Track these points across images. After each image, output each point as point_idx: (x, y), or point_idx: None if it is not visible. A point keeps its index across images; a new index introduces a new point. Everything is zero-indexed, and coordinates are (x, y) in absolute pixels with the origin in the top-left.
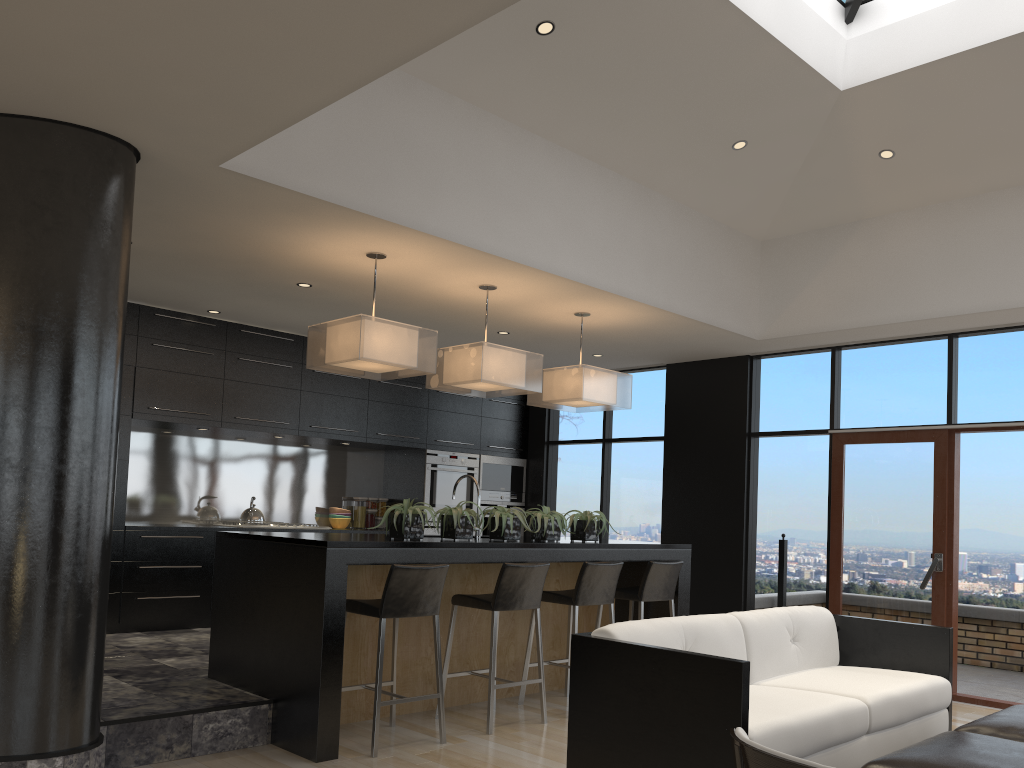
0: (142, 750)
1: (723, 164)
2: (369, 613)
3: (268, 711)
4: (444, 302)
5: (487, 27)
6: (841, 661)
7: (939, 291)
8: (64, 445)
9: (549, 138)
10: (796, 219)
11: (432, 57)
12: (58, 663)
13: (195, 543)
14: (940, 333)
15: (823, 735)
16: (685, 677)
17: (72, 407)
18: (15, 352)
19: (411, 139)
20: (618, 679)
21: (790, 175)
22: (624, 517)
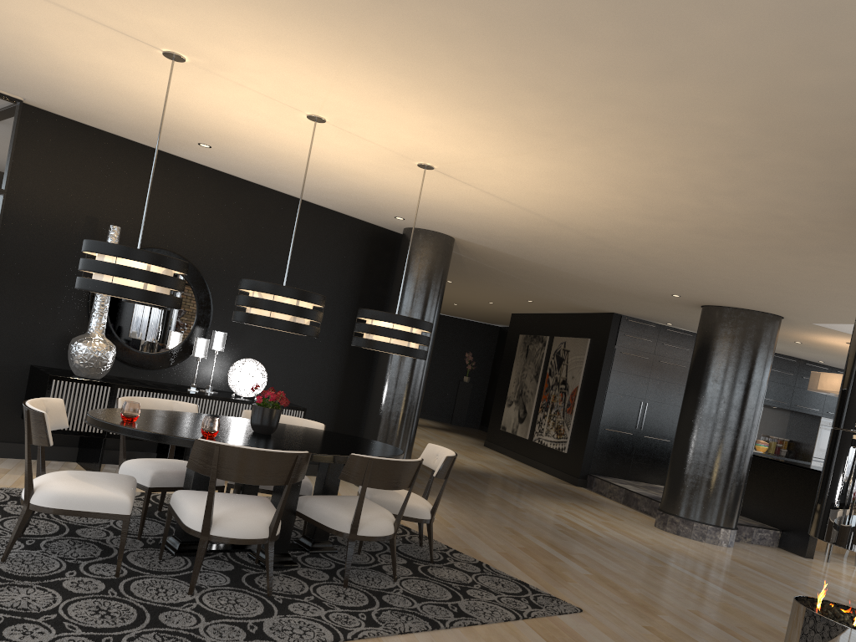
0: (736, 536)
1: None
2: None
3: (778, 534)
4: None
5: None
6: None
7: None
8: (747, 424)
9: None
10: None
11: None
12: (734, 498)
13: None
14: None
15: None
16: None
17: (751, 411)
18: (737, 391)
19: None
20: None
21: None
22: None
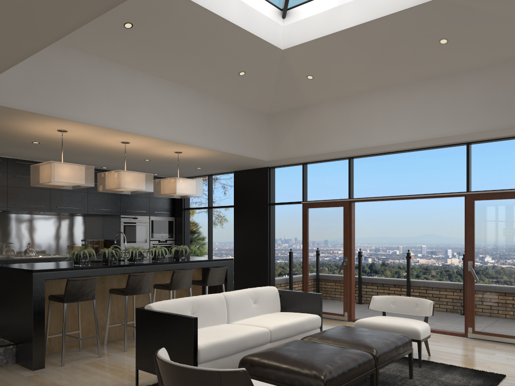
0: None
1: (237, 81)
2: (59, 301)
3: (13, 348)
4: (109, 148)
5: (99, 25)
6: (281, 310)
7: (339, 139)
8: None
9: (146, 72)
10: (280, 104)
11: (75, 38)
12: None
13: None
14: (345, 157)
15: (241, 345)
16: (174, 325)
17: None
18: None
19: (69, 77)
20: (152, 327)
21: (271, 85)
22: (219, 244)
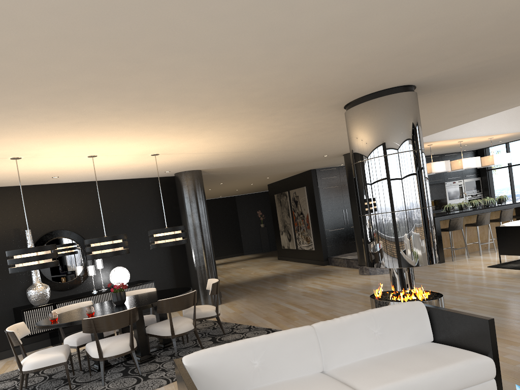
0: None
1: None
2: (445, 231)
3: None
4: (447, 145)
5: None
6: None
7: None
8: None
9: None
10: None
11: None
12: None
13: None
14: None
15: None
16: (519, 230)
17: None
18: None
19: None
20: (506, 233)
21: None
22: None
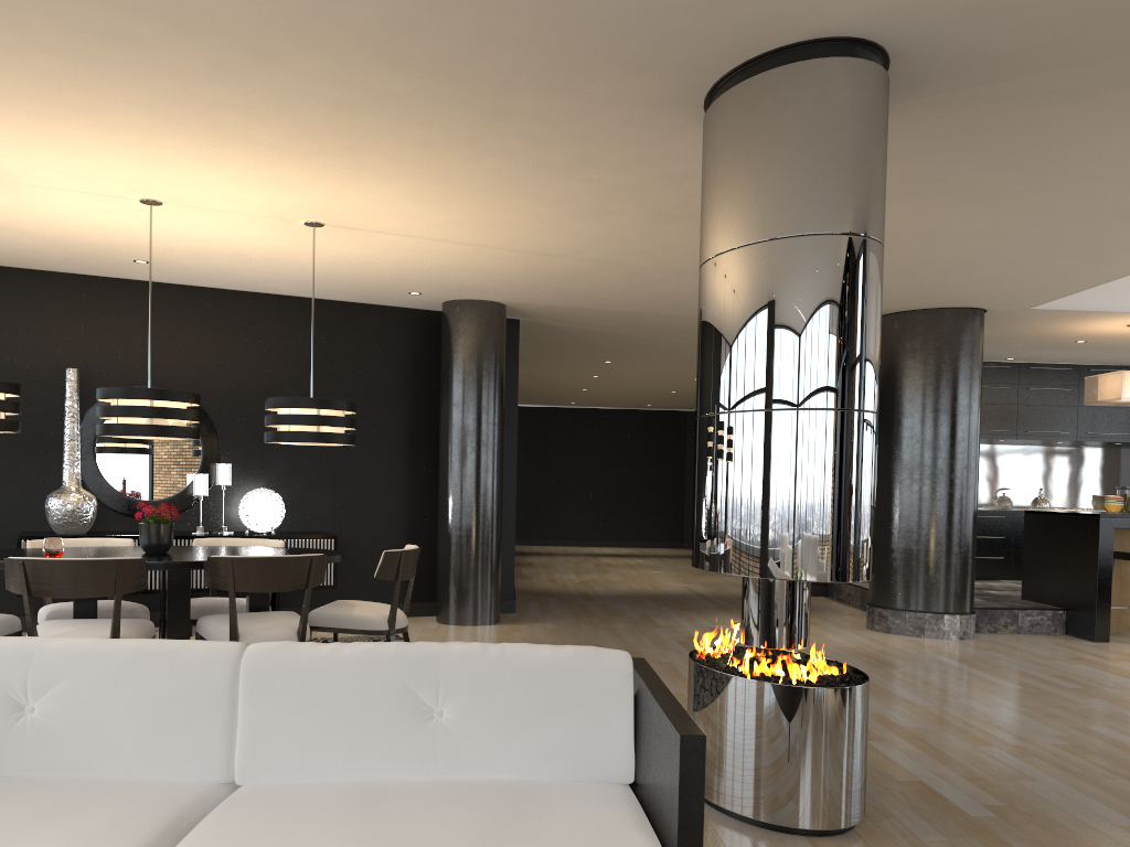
0: (991, 625)
1: None
2: (1129, 559)
3: (1062, 615)
4: None
5: None
6: None
7: None
8: (955, 465)
9: None
10: None
11: None
12: (955, 570)
13: (999, 521)
14: None
15: None
16: None
17: (958, 447)
18: (932, 422)
19: None
20: None
21: None
22: None
